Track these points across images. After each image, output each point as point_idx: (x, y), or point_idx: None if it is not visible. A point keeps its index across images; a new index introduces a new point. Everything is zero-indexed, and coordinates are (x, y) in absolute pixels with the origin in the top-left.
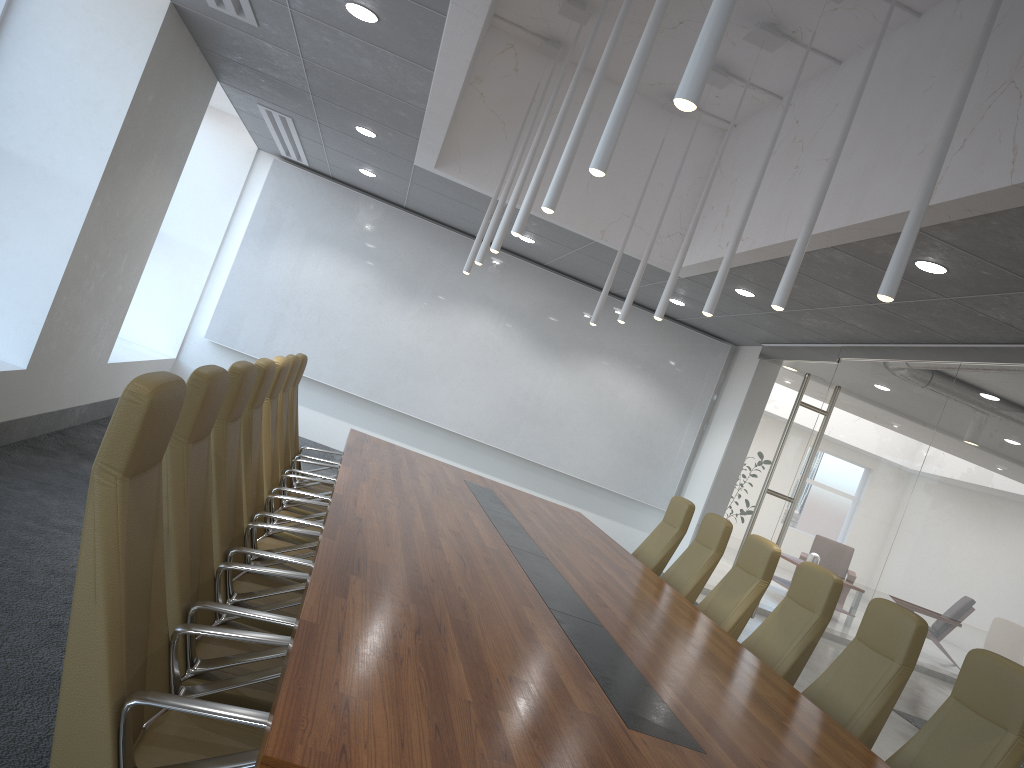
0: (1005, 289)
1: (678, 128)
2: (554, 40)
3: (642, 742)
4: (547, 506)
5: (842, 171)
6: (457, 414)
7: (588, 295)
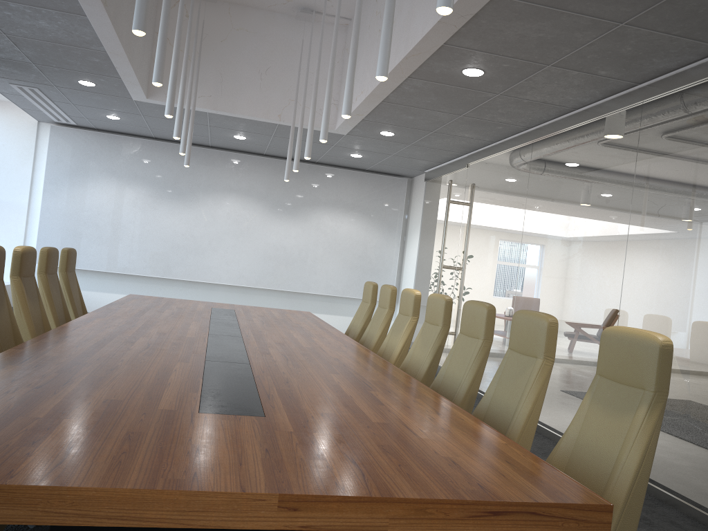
0: (525, 74)
1: (314, 31)
2: None
3: (203, 418)
4: (280, 312)
5: (399, 21)
6: (230, 272)
7: (300, 168)
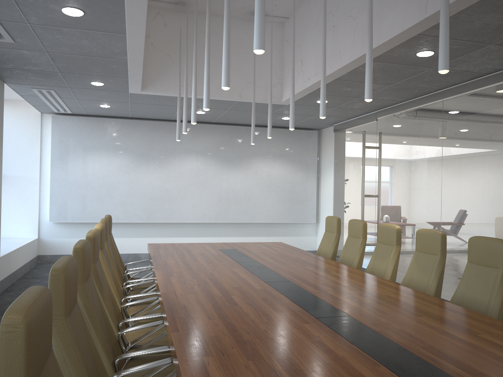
0: (466, 52)
1: None
2: (180, 2)
3: None
4: (265, 245)
5: (362, 18)
6: (196, 213)
7: (239, 130)
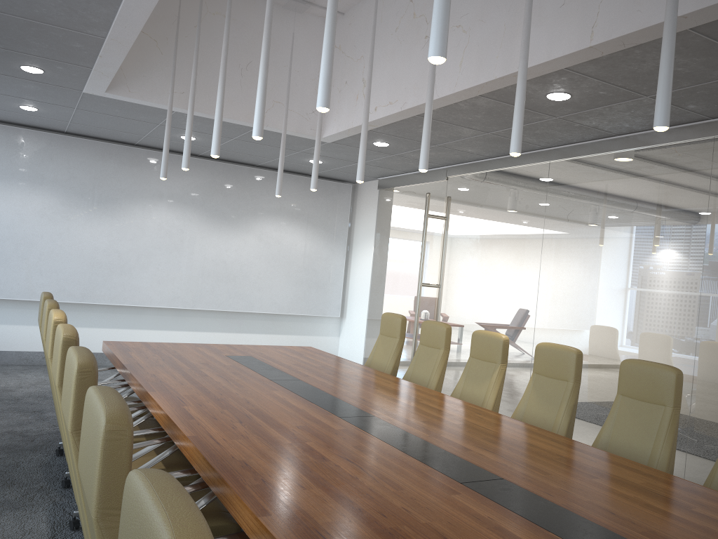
0: (610, 102)
1: (298, 23)
2: None
3: None
4: (292, 352)
5: (480, 33)
6: (163, 292)
7: (240, 171)
